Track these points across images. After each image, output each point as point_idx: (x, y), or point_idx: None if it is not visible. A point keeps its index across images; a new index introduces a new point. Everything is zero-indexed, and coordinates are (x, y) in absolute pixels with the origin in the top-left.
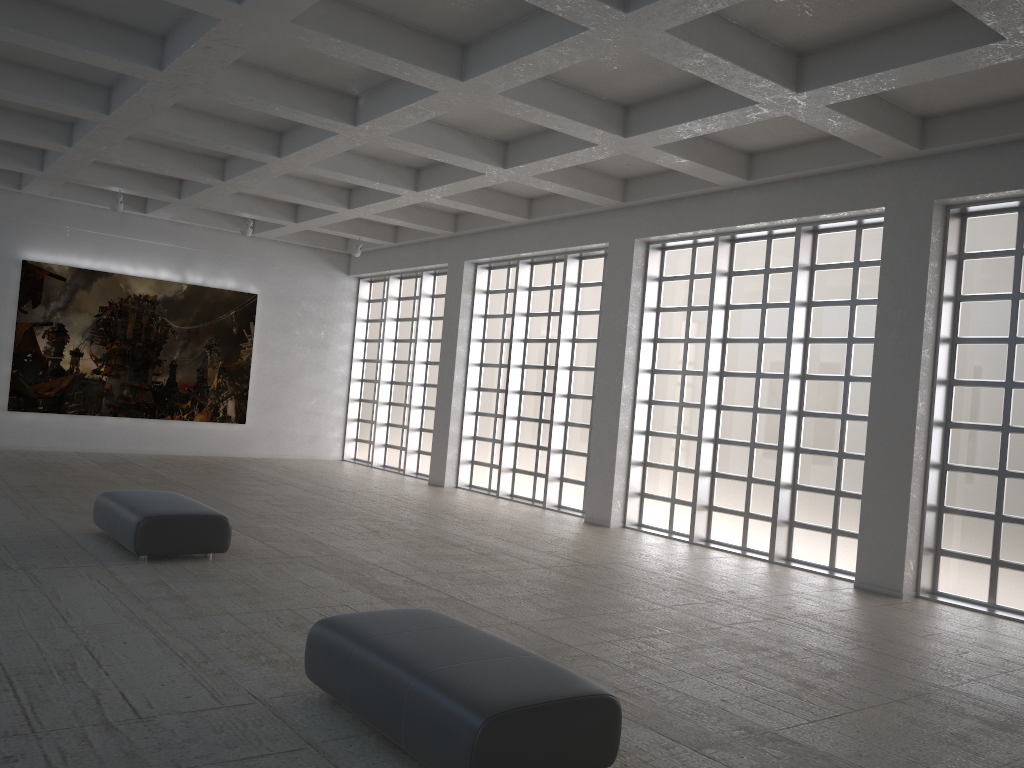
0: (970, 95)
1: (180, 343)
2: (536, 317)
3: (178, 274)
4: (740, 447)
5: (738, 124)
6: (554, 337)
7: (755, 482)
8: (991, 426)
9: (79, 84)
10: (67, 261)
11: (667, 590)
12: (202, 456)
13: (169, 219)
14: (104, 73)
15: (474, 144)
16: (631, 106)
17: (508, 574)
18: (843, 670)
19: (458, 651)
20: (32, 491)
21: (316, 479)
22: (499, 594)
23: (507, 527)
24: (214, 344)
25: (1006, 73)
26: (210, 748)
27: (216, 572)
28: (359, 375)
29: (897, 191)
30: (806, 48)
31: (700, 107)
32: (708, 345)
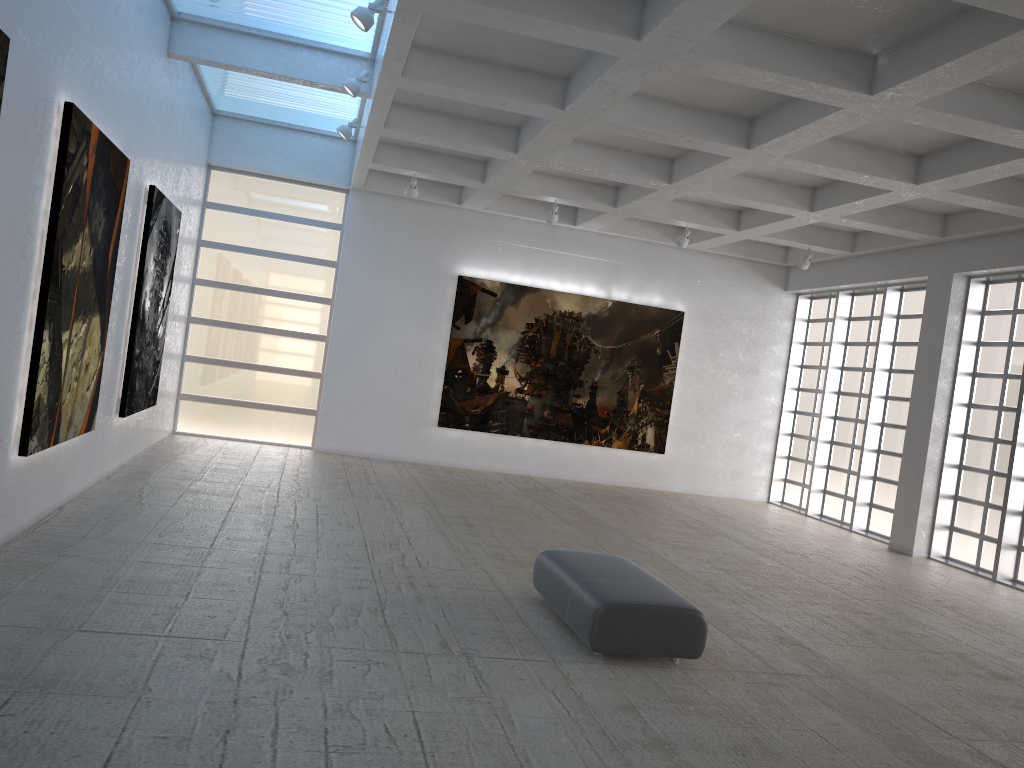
0: None
1: (602, 363)
2: None
3: (603, 289)
4: None
5: None
6: None
7: None
8: None
9: (535, 77)
10: (498, 276)
11: None
12: (617, 486)
13: (598, 231)
14: (563, 60)
15: None
16: None
17: None
18: None
19: None
20: (462, 524)
21: (751, 530)
22: None
23: None
24: (636, 365)
25: None
26: None
27: (693, 694)
28: (792, 406)
29: None
30: None
31: None
32: None
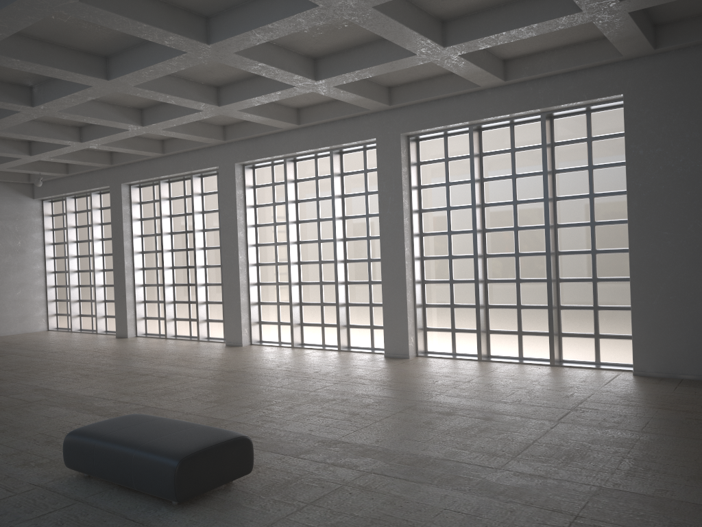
0: (410, 76)
1: None
2: (177, 217)
3: None
4: (314, 285)
5: (286, 97)
6: (191, 229)
7: (325, 305)
8: (443, 256)
9: None
10: None
11: (279, 378)
12: None
13: None
14: None
15: (119, 112)
16: (220, 86)
17: (181, 386)
18: (374, 402)
19: (158, 431)
20: None
21: (32, 347)
22: (177, 399)
23: (176, 357)
24: None
25: (425, 65)
26: (16, 515)
27: None
28: (52, 269)
29: (381, 129)
30: (317, 55)
31: (262, 88)
32: (288, 226)
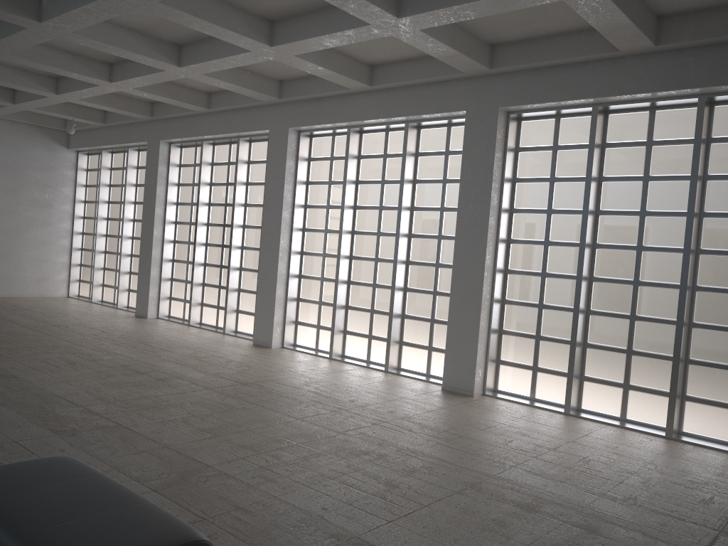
0: (524, 29)
1: None
2: (217, 186)
3: None
4: (366, 287)
5: (357, 41)
6: (231, 202)
7: (376, 313)
8: (534, 272)
9: None
10: None
11: (302, 403)
12: None
13: None
14: None
15: (152, 45)
16: (276, 21)
17: (176, 397)
18: (422, 467)
19: (68, 507)
20: None
21: (37, 315)
22: (162, 418)
23: (189, 352)
24: None
25: (547, 14)
26: None
27: None
28: (80, 229)
29: (474, 99)
30: None
31: (327, 25)
32: (343, 211)
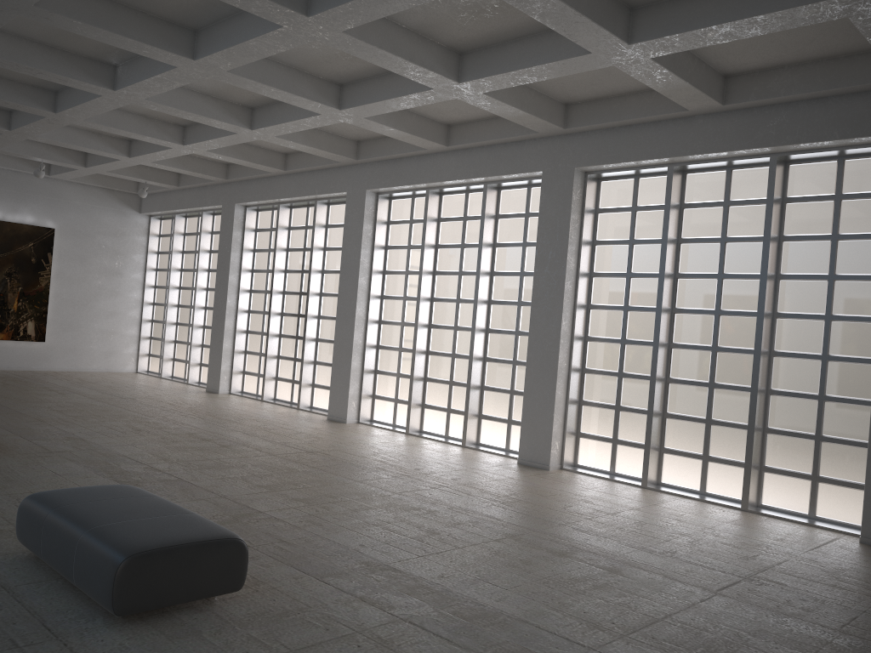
0: (594, 89)
1: None
2: (294, 252)
3: None
4: (445, 357)
5: (423, 104)
6: (308, 268)
7: (455, 384)
8: (614, 339)
9: None
10: None
11: (365, 469)
12: (4, 370)
13: None
14: None
15: (224, 108)
16: (345, 84)
17: (238, 460)
18: (468, 521)
19: (129, 513)
20: None
21: (104, 388)
22: (222, 476)
23: (257, 424)
24: (14, 272)
25: (613, 75)
26: None
27: None
28: (151, 299)
29: (550, 159)
30: (464, 48)
31: (393, 89)
32: (421, 276)
